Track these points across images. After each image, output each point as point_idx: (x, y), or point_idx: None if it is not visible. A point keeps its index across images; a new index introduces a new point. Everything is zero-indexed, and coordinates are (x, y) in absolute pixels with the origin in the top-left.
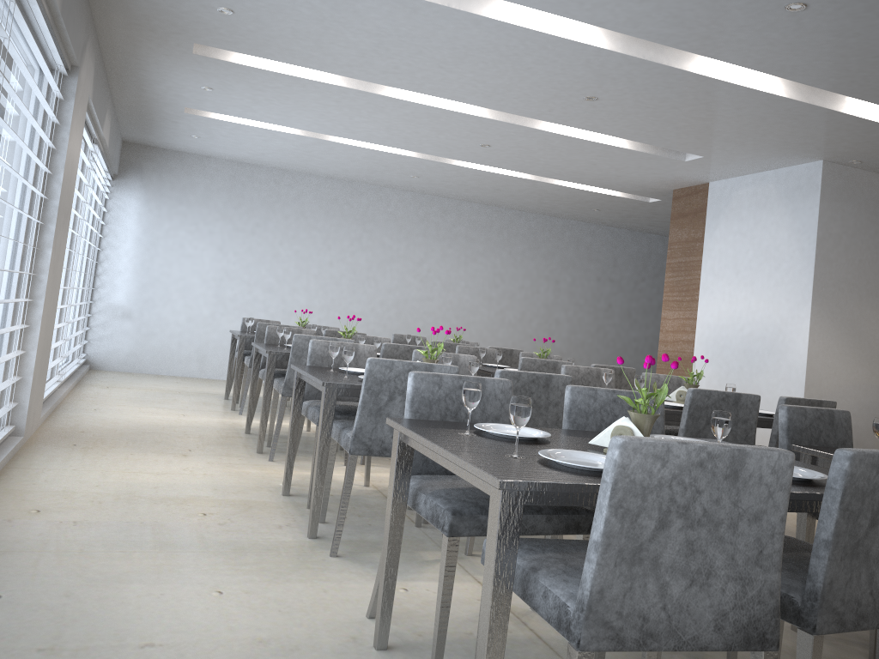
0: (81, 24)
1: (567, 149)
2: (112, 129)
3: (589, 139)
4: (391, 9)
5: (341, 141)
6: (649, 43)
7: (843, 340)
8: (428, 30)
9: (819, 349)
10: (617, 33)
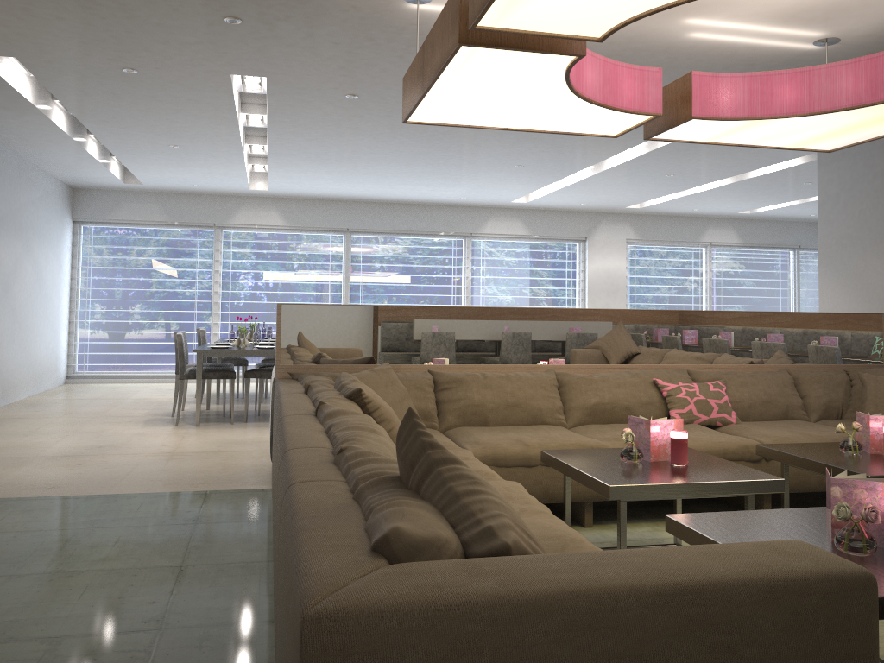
0: (577, 223)
1: (811, 172)
2: (752, 230)
3: (776, 170)
4: (565, 193)
5: (816, 198)
6: (597, 164)
7: (849, 295)
8: (584, 191)
9: (828, 308)
10: (589, 167)
